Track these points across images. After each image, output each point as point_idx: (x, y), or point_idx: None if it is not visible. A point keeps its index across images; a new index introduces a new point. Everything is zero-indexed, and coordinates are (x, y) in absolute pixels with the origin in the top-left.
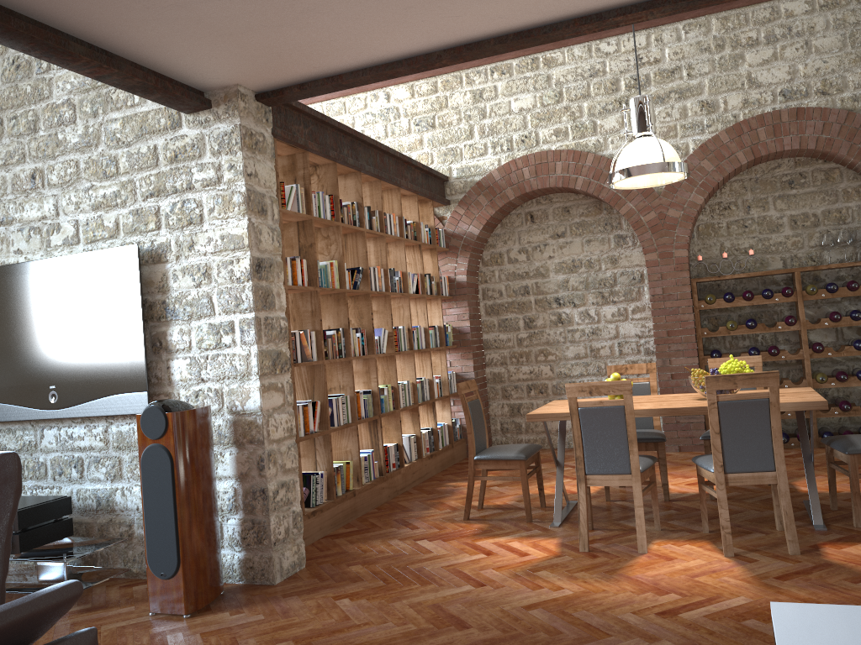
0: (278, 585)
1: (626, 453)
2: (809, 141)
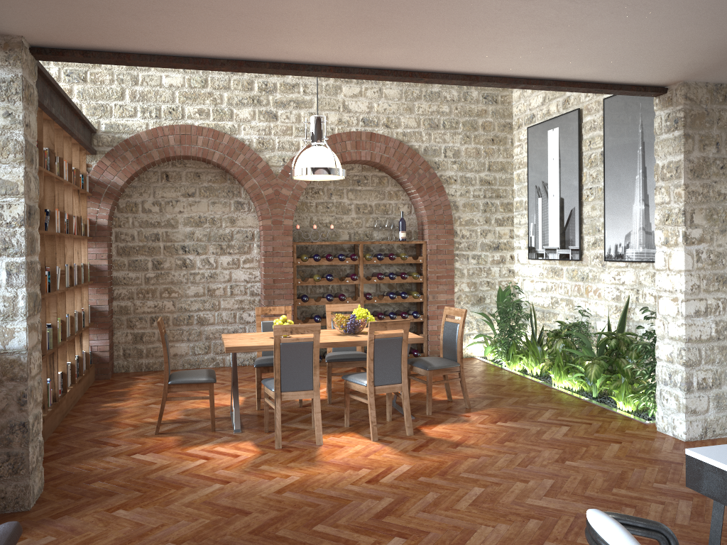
0: (34, 510)
1: (311, 375)
2: (376, 157)
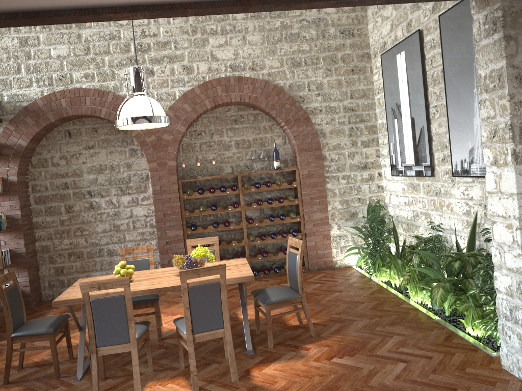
0: None
1: (127, 328)
2: (245, 97)
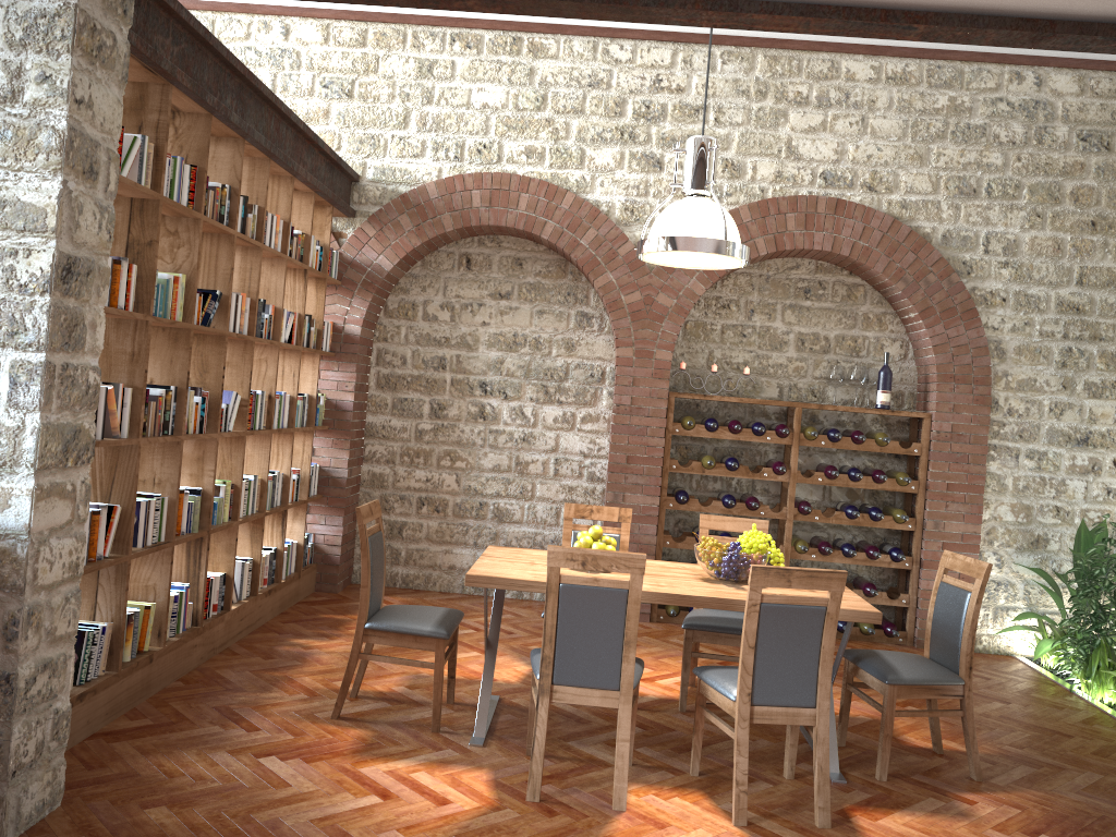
0: None
1: (618, 660)
2: (843, 245)
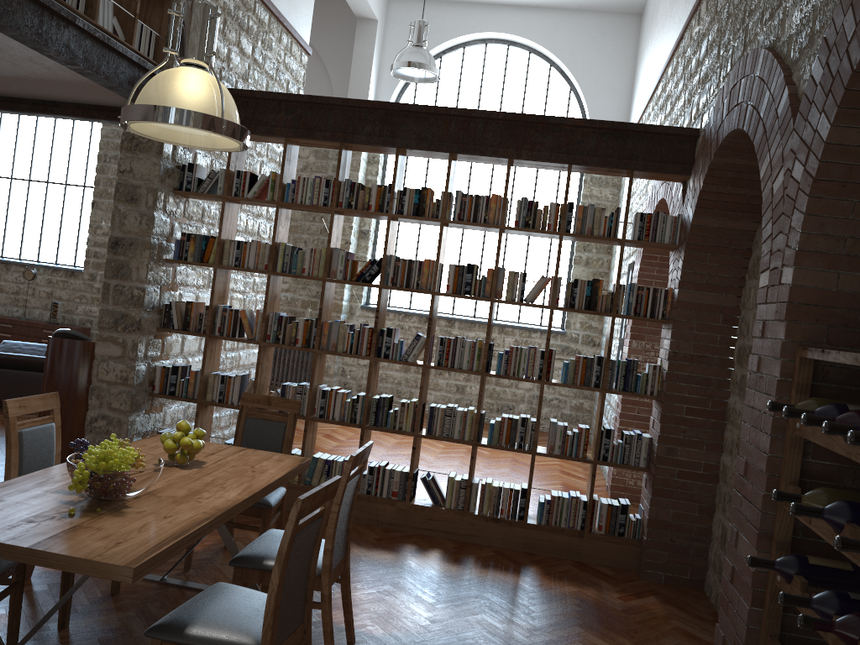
0: None
1: None
2: None
